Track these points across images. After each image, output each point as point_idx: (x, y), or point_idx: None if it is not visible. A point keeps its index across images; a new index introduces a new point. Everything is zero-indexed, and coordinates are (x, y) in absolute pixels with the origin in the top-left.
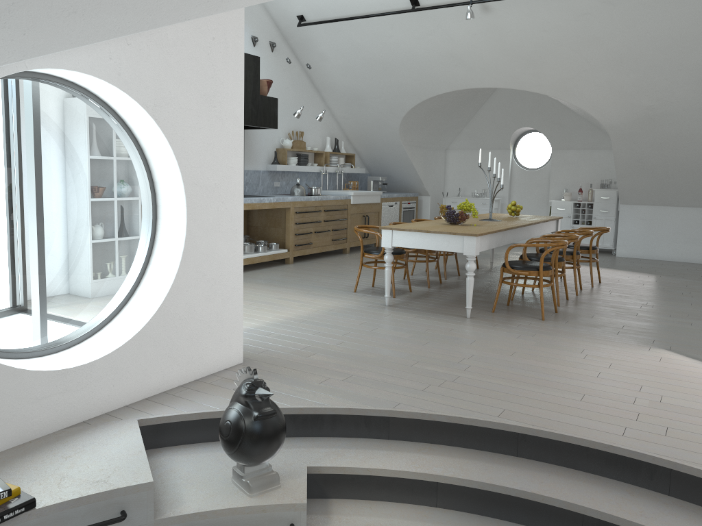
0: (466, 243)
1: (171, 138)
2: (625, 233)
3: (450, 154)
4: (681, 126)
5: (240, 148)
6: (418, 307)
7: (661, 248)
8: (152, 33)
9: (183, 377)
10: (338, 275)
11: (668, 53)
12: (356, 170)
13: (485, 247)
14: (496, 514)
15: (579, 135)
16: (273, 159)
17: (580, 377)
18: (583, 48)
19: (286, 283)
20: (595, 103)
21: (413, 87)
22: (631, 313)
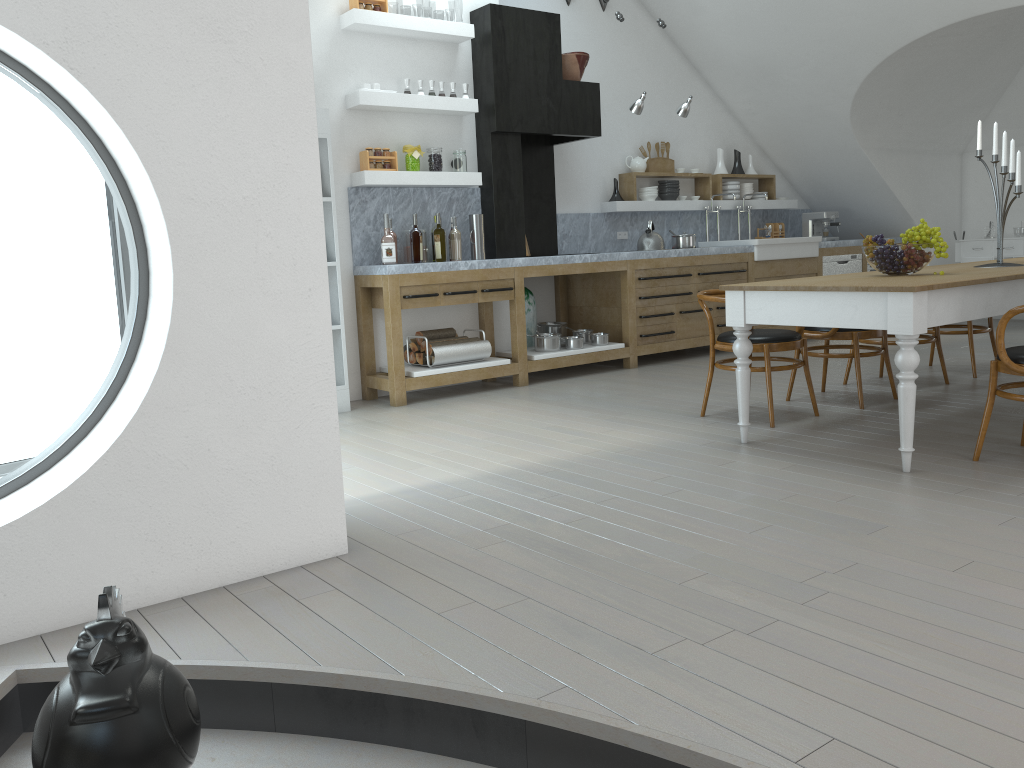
0: (892, 308)
1: (117, 107)
2: None
3: (971, 161)
4: None
5: (309, 125)
6: (807, 448)
7: None
8: None
9: (189, 580)
10: (698, 386)
11: None
12: (779, 204)
13: (947, 317)
14: None
15: None
16: (613, 194)
17: None
18: None
19: (589, 401)
20: None
21: (864, 33)
22: None
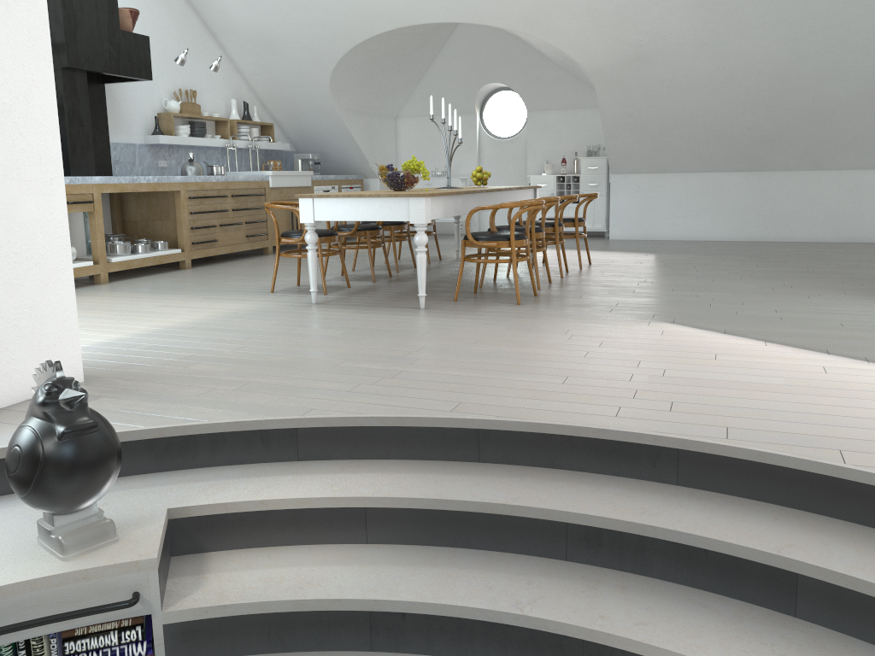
0: (413, 207)
1: None
2: (619, 210)
3: (402, 123)
4: (676, 67)
5: (46, 52)
6: (357, 303)
7: (661, 225)
8: None
9: None
10: (252, 277)
11: None
12: (277, 146)
13: (439, 214)
14: (451, 540)
15: (559, 90)
16: (154, 129)
17: (563, 358)
18: None
19: (175, 290)
20: (573, 39)
21: (342, 25)
22: (627, 290)
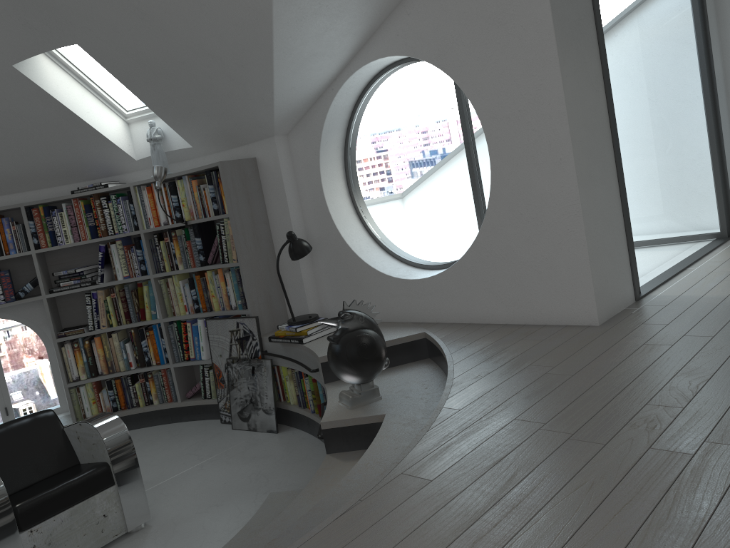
0: None
1: (459, 80)
2: None
3: None
4: None
5: (552, 56)
6: None
7: None
8: None
9: (510, 316)
10: None
11: None
12: None
13: None
14: None
15: None
16: None
17: None
18: None
19: None
20: None
21: None
22: None
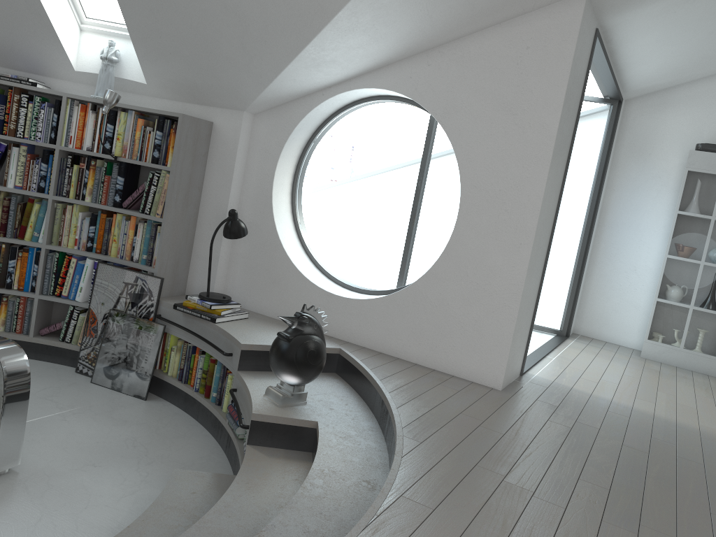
0: None
1: (455, 141)
2: None
3: None
4: None
5: (546, 158)
6: None
7: None
8: (454, 53)
9: (422, 358)
10: None
11: None
12: None
13: None
14: None
15: None
16: None
17: None
18: None
19: None
20: None
21: None
22: None
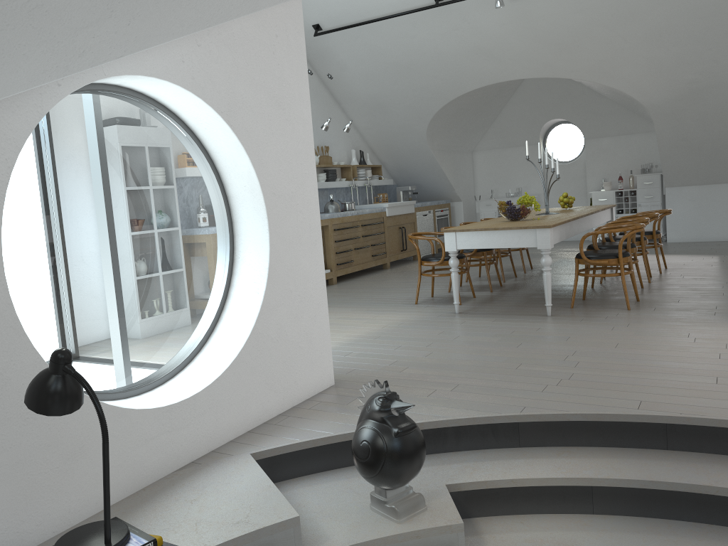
0: (539, 236)
1: (247, 145)
2: (674, 217)
3: (477, 156)
4: (727, 97)
5: (312, 152)
6: (491, 311)
7: (715, 228)
8: (219, 33)
9: (281, 404)
10: (390, 290)
11: (711, 21)
12: (384, 182)
13: (557, 239)
14: (663, 513)
15: (613, 121)
16: None
17: (701, 360)
18: (620, 26)
19: (339, 303)
20: (634, 82)
21: (440, 87)
22: (717, 293)
